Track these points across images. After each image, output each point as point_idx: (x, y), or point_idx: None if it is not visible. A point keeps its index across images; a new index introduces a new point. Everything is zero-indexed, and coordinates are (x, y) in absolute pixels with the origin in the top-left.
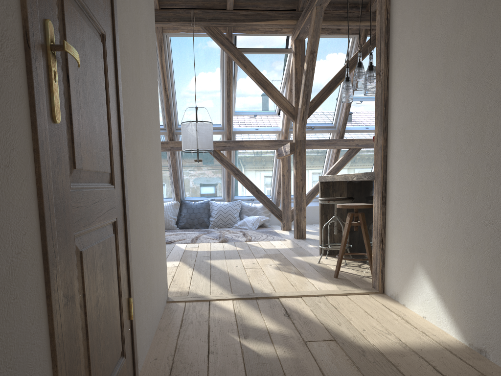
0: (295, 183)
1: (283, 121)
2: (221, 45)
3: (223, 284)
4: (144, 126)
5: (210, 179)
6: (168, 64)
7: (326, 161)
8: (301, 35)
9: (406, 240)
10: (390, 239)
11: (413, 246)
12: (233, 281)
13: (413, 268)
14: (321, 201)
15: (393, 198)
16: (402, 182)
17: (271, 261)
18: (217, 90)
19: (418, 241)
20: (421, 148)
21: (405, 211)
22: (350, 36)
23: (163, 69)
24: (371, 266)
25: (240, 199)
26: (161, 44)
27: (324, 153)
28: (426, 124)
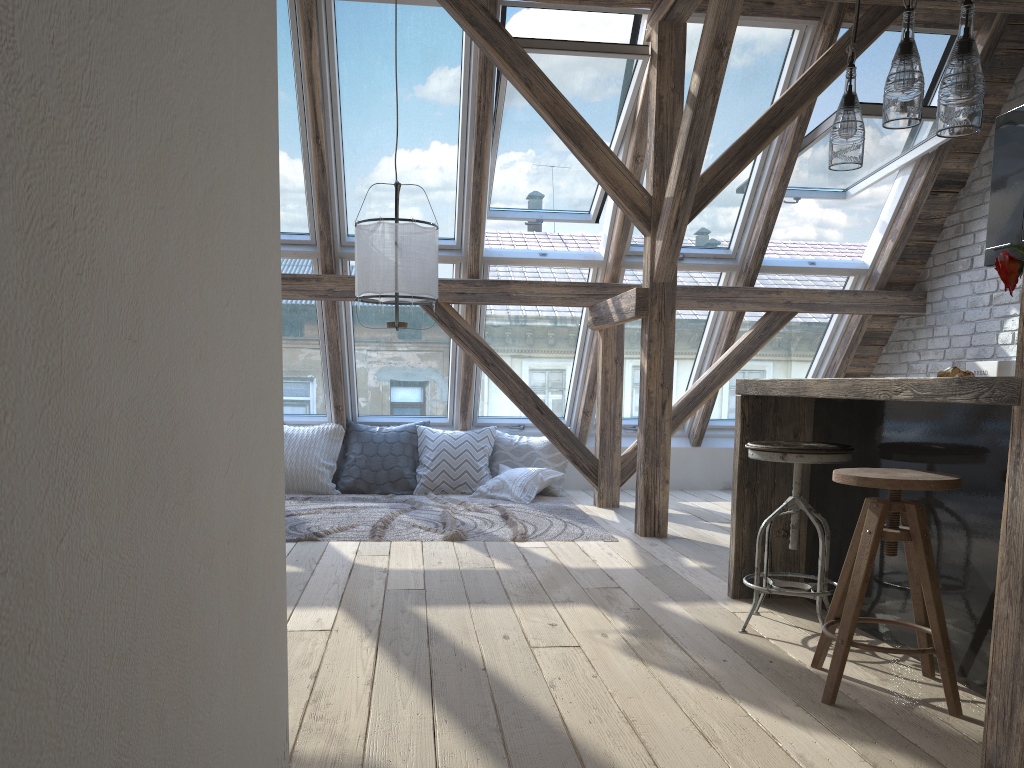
0: (646, 393)
1: (610, 236)
2: (468, 24)
3: (477, 722)
4: (176, 119)
5: (420, 374)
6: (327, 74)
7: (706, 340)
8: (679, 7)
9: None
10: None
11: None
12: (505, 707)
13: None
14: (758, 453)
15: None
16: None
17: (603, 619)
18: (451, 151)
19: None
20: None
21: None
22: (796, 23)
23: (313, 86)
24: (946, 674)
25: (493, 424)
26: (311, 16)
27: (701, 322)
28: None
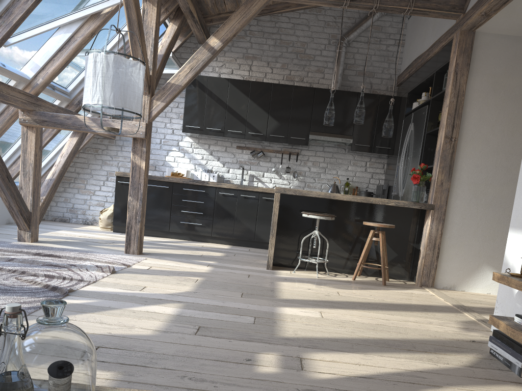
0: (144, 179)
1: (42, 67)
2: None
3: (420, 309)
4: None
5: None
6: None
7: None
8: None
9: (470, 251)
10: (446, 251)
11: (479, 255)
12: (405, 306)
13: (477, 267)
14: (324, 217)
15: (453, 224)
16: (468, 216)
17: (301, 284)
18: None
19: (485, 251)
20: (495, 200)
21: (470, 233)
22: None
23: None
24: (387, 271)
25: None
26: None
27: None
28: (502, 187)
